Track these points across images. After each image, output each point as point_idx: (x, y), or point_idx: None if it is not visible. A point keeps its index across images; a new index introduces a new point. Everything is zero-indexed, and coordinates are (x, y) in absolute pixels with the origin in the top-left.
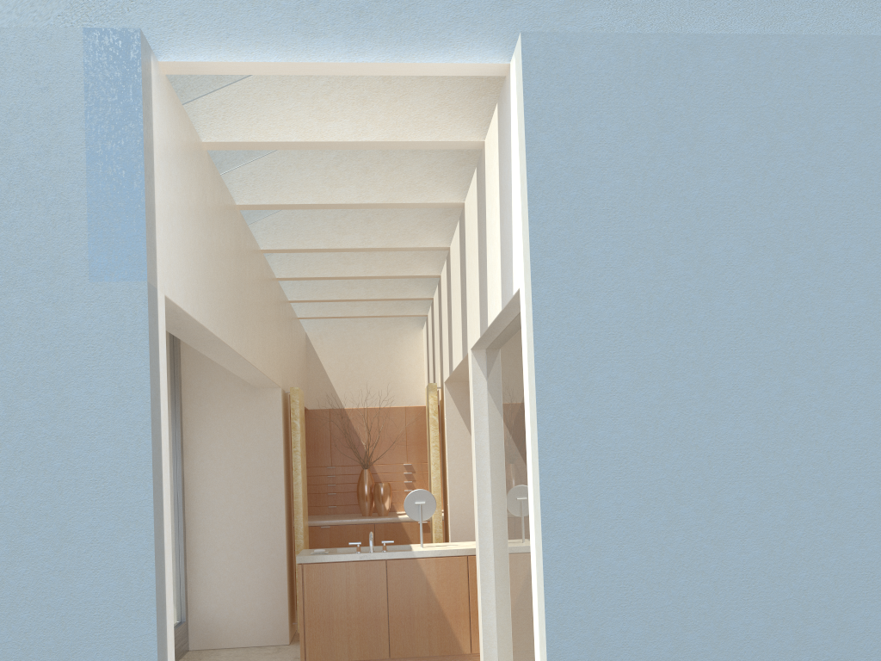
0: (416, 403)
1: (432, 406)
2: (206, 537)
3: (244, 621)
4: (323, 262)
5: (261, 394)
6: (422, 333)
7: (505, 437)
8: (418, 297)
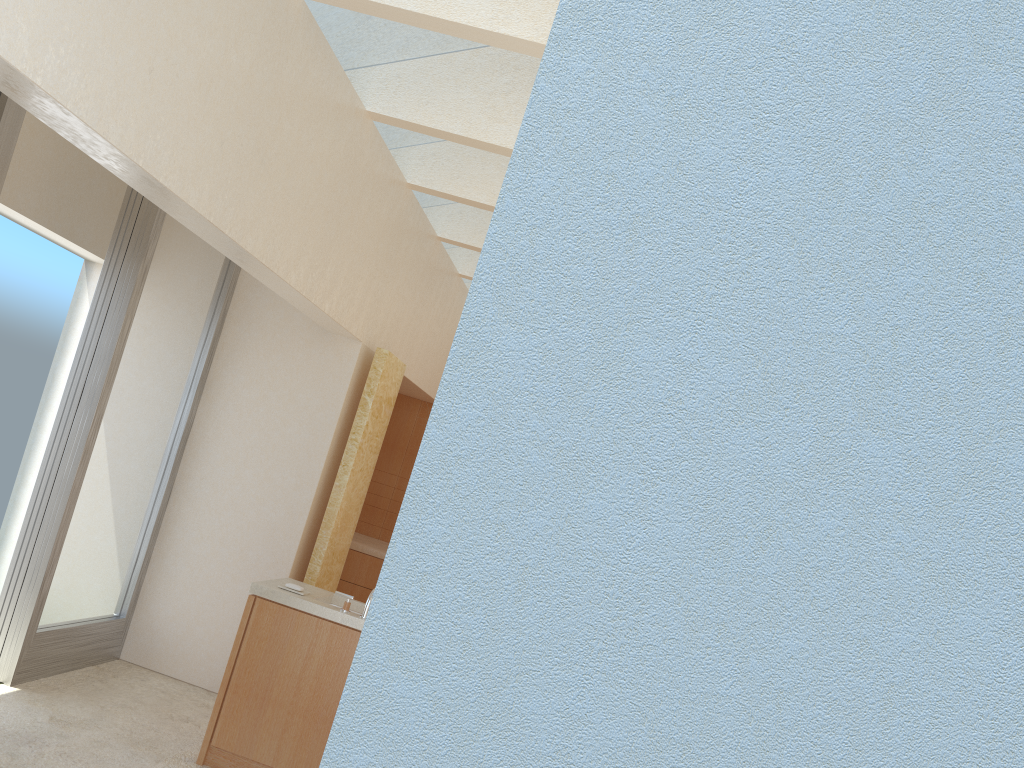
0: None
1: None
2: (193, 515)
3: (202, 649)
4: (479, 180)
5: (333, 343)
6: None
7: None
8: None
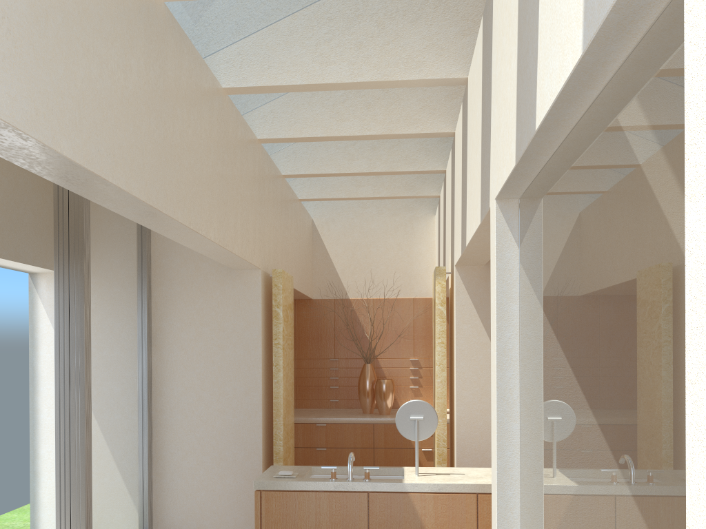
0: (426, 294)
1: (439, 295)
2: (174, 439)
3: None
4: (312, 119)
5: (239, 277)
6: (434, 220)
7: (557, 339)
8: (428, 169)
